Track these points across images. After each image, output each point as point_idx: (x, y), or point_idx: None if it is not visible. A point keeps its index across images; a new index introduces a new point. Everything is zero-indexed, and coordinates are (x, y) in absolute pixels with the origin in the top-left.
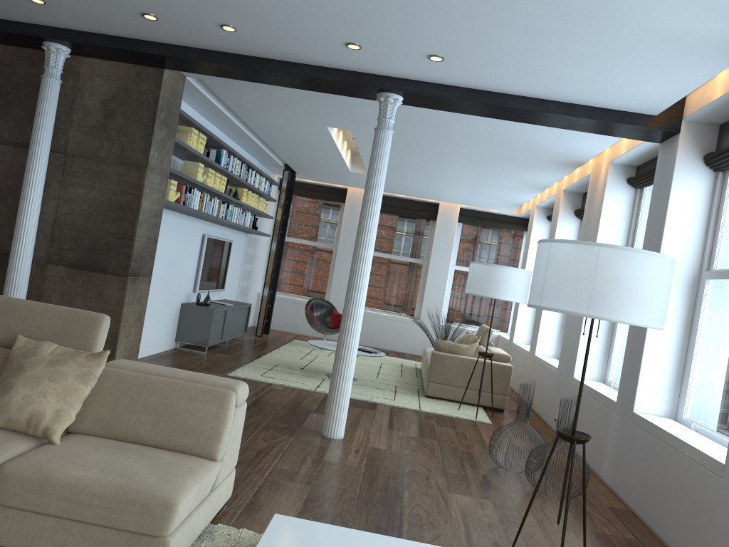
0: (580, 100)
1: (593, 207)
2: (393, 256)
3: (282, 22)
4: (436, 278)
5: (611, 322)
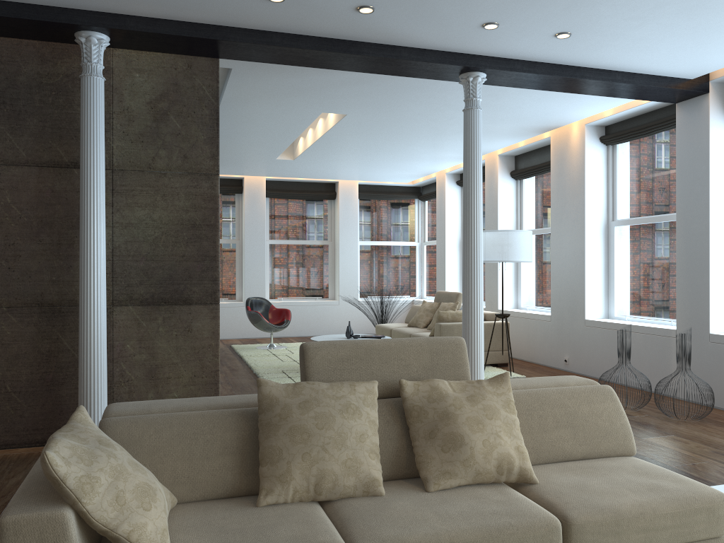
0: (643, 69)
1: (567, 166)
2: (298, 241)
3: (444, 2)
4: (347, 256)
5: (606, 265)
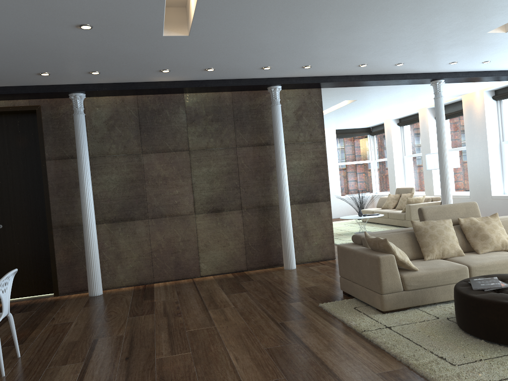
0: None
1: (474, 113)
2: None
3: (436, 58)
4: (332, 172)
5: (500, 165)
